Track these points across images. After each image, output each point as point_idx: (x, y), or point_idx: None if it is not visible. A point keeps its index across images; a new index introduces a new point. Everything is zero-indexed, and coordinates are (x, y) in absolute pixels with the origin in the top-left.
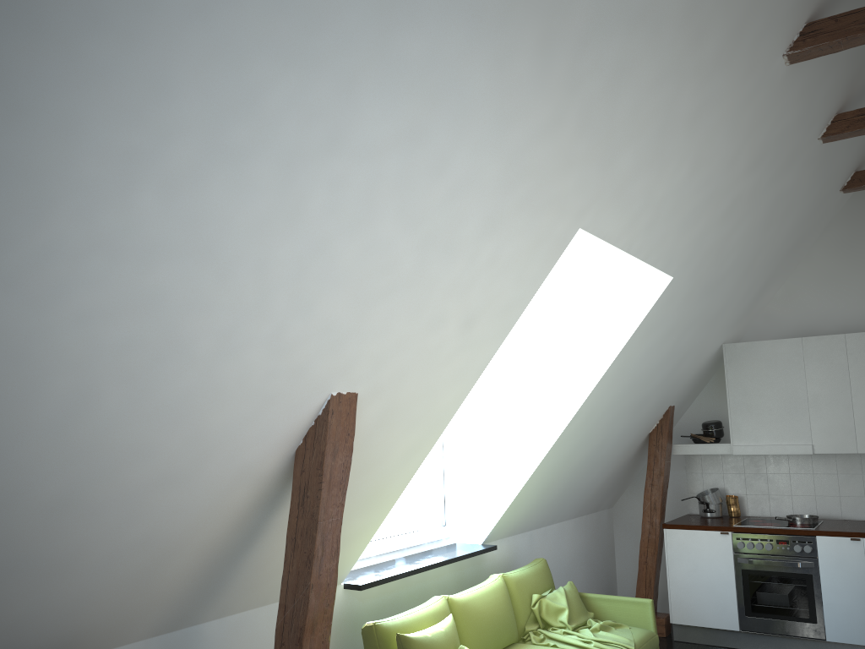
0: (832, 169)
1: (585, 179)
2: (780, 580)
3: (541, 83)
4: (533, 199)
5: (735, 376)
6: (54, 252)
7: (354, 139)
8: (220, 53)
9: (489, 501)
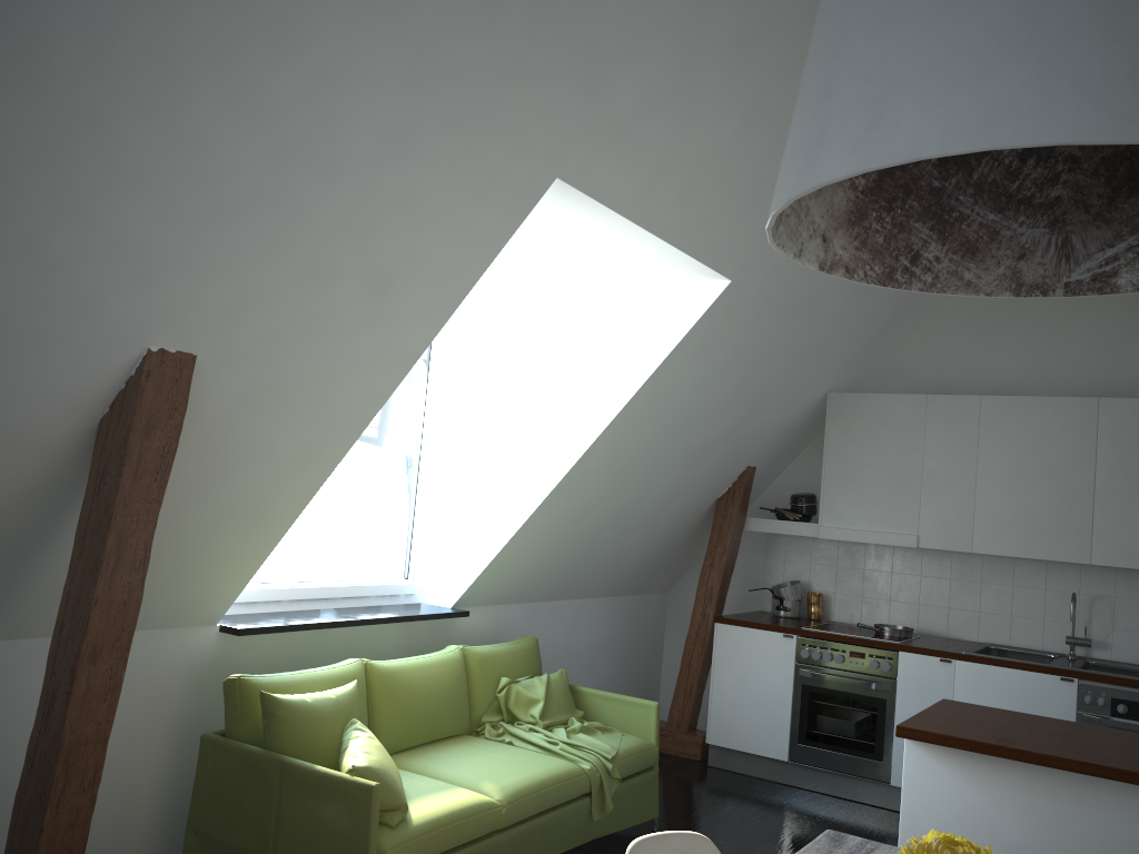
0: None
1: (557, 105)
2: (847, 703)
3: None
4: (467, 118)
5: (837, 436)
6: None
7: None
8: None
9: (468, 553)
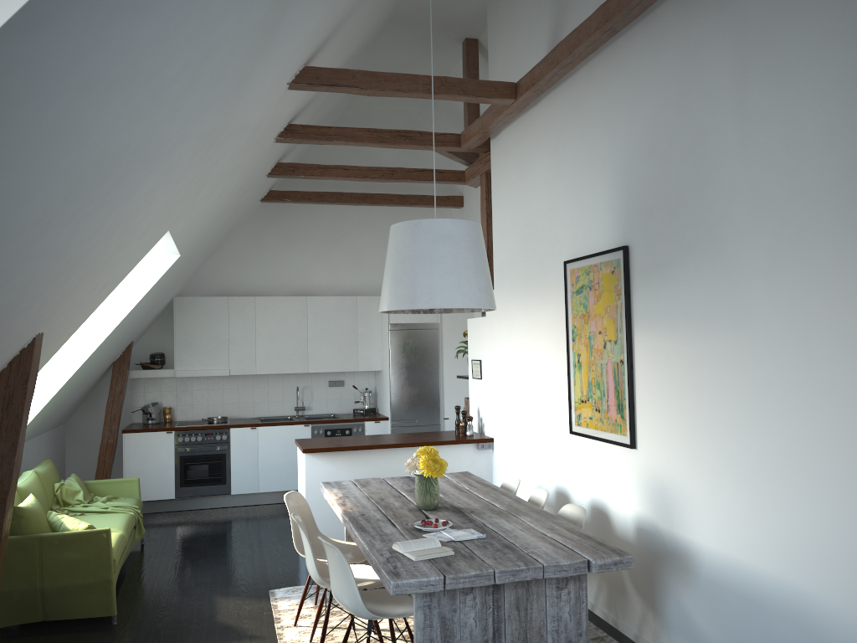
0: (263, 189)
1: (185, 205)
2: (206, 460)
3: (200, 162)
4: (165, 216)
5: (181, 321)
6: (27, 256)
7: (136, 194)
8: (130, 163)
9: None
